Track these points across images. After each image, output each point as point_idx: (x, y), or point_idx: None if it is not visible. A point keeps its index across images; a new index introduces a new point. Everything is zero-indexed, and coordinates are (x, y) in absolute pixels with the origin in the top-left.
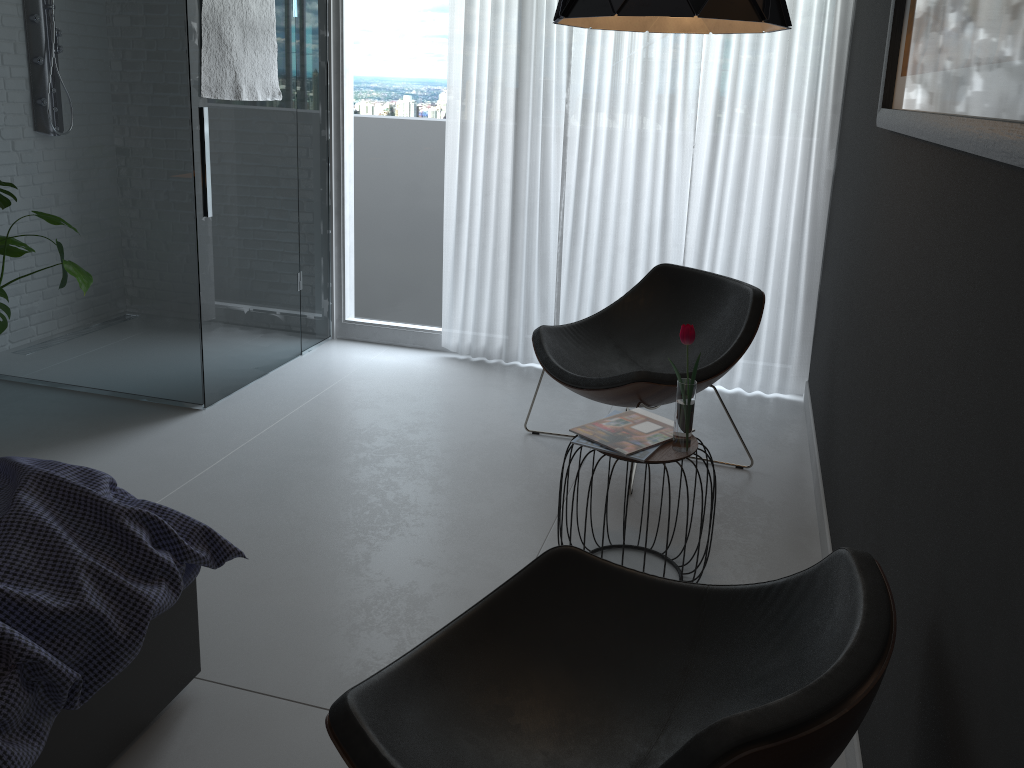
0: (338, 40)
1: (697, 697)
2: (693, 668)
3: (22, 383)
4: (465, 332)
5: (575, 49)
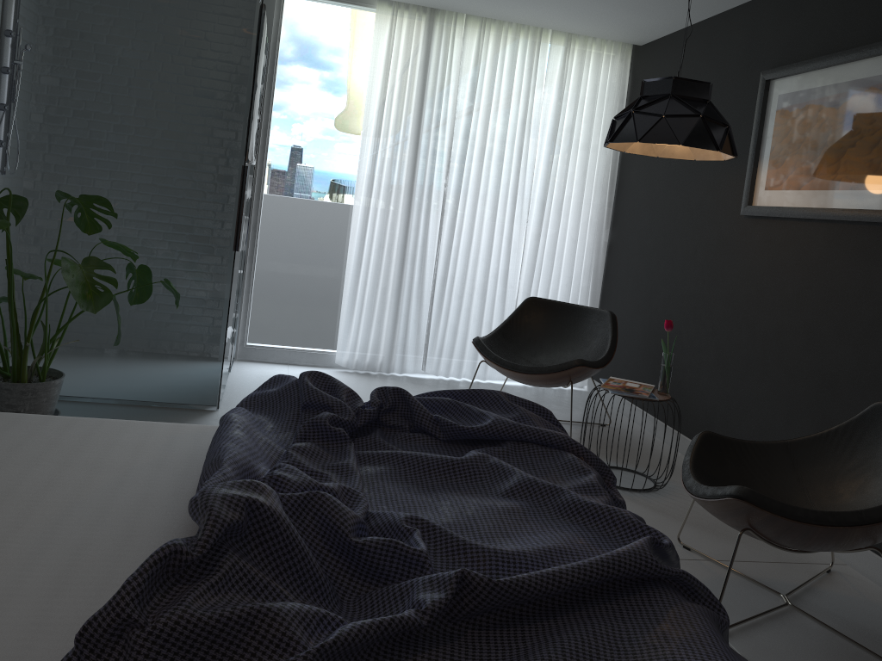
0: (267, 123)
1: (816, 488)
2: (803, 477)
3: None
4: (355, 351)
5: (454, 151)
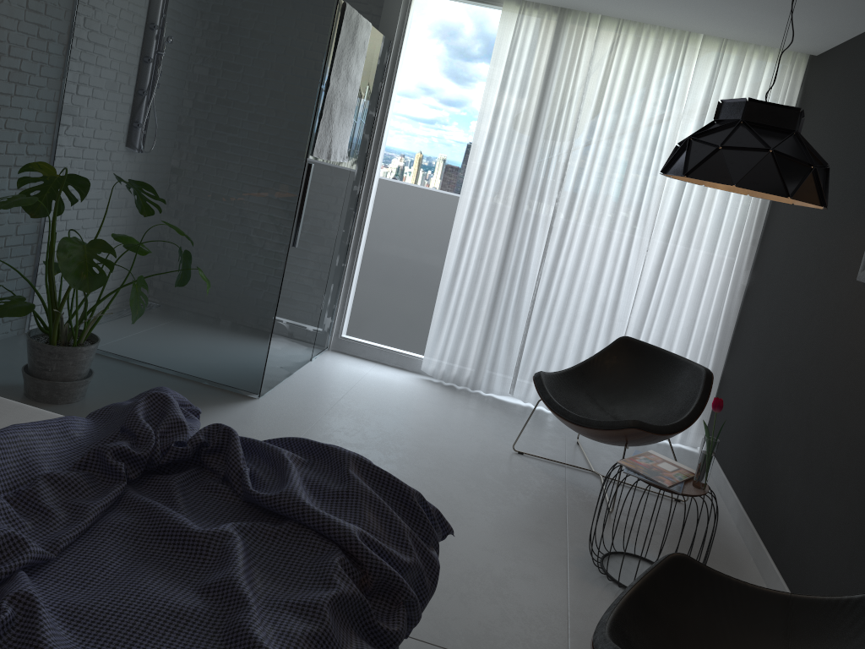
0: (382, 121)
1: None
2: None
3: (98, 354)
4: (442, 361)
5: (570, 164)
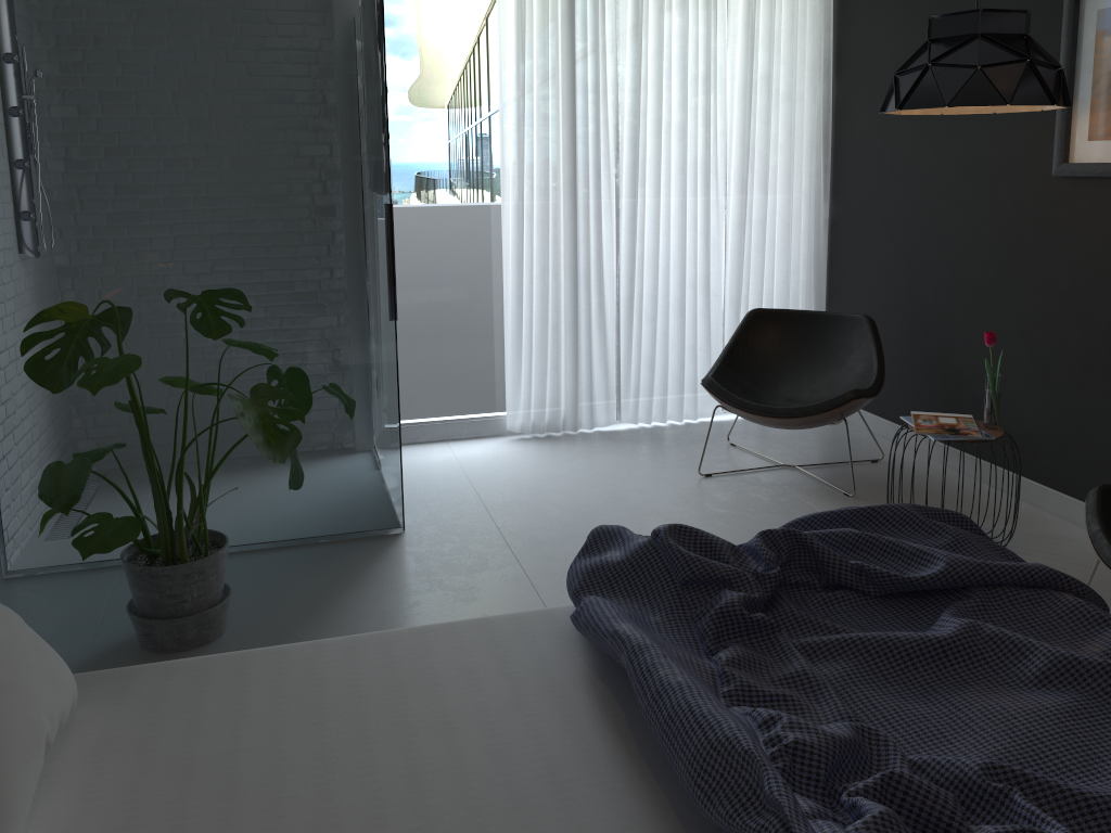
0: None
1: None
2: None
3: None
4: (530, 410)
5: (622, 128)
